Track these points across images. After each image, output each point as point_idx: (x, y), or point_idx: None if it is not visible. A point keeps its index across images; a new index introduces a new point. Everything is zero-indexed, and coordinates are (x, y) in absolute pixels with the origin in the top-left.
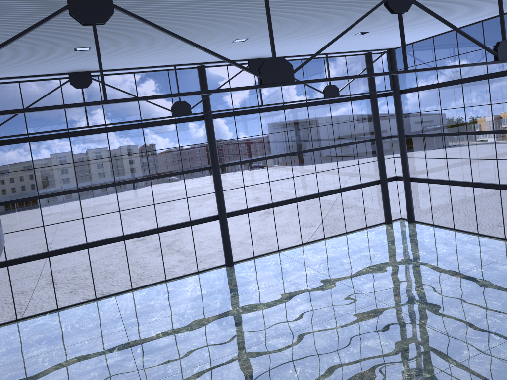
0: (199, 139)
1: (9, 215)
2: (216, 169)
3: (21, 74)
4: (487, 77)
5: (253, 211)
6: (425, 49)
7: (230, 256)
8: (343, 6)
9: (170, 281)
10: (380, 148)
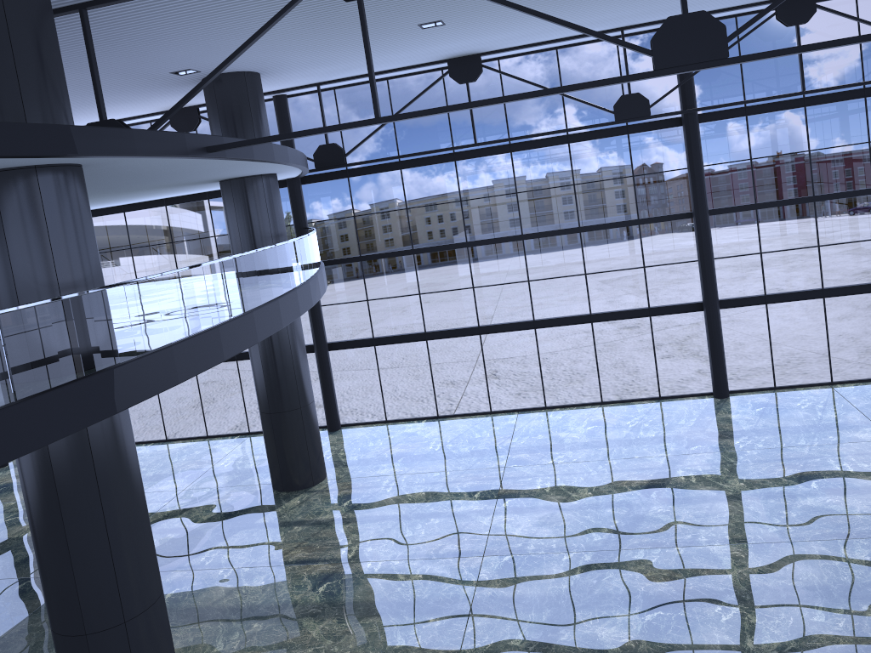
0: (771, 150)
1: (457, 268)
2: (700, 219)
3: (381, 69)
4: None
5: (777, 300)
6: None
7: (723, 380)
8: None
9: (608, 406)
10: None
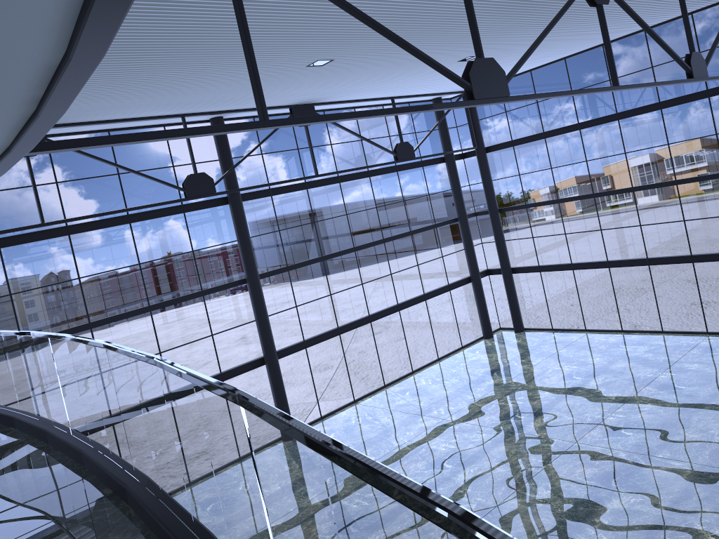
0: (118, 261)
1: None
2: (255, 283)
3: None
4: (616, 118)
5: (312, 343)
6: (428, 113)
7: None
8: (505, 0)
9: None
10: (467, 230)
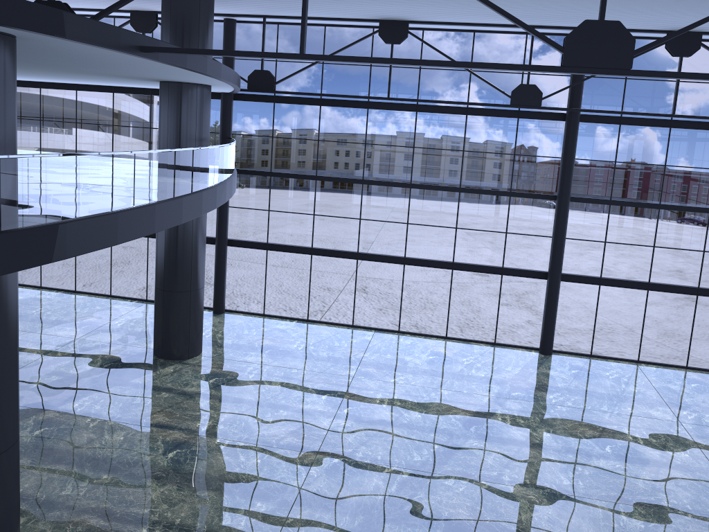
0: (625, 156)
1: (353, 196)
2: (562, 203)
3: (321, 15)
4: None
5: (610, 284)
6: None
7: (550, 340)
8: None
9: (450, 341)
10: None
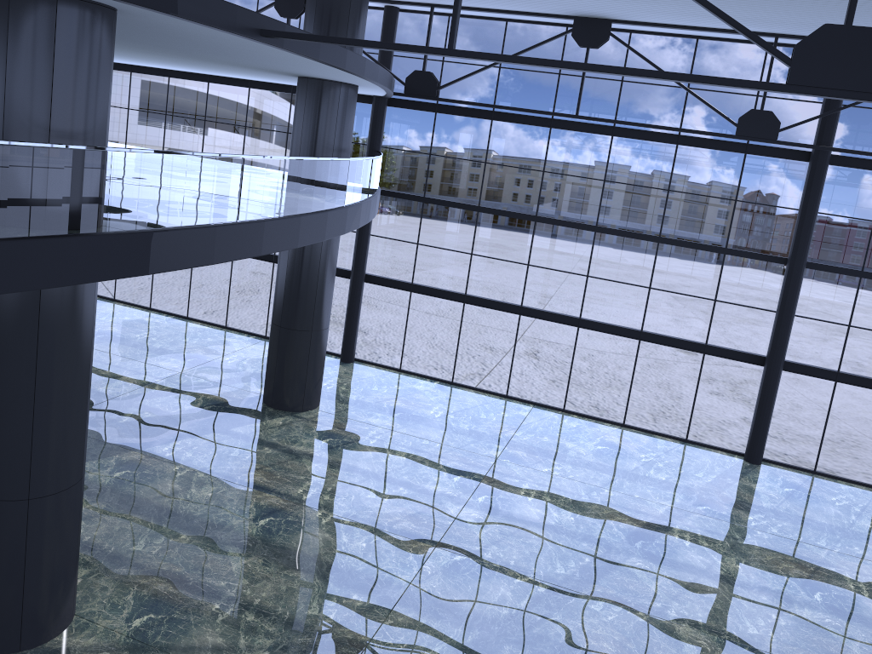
0: None
1: (536, 238)
2: (793, 268)
3: (501, 7)
4: None
5: (850, 382)
6: None
7: (760, 445)
8: None
9: (628, 430)
10: None
